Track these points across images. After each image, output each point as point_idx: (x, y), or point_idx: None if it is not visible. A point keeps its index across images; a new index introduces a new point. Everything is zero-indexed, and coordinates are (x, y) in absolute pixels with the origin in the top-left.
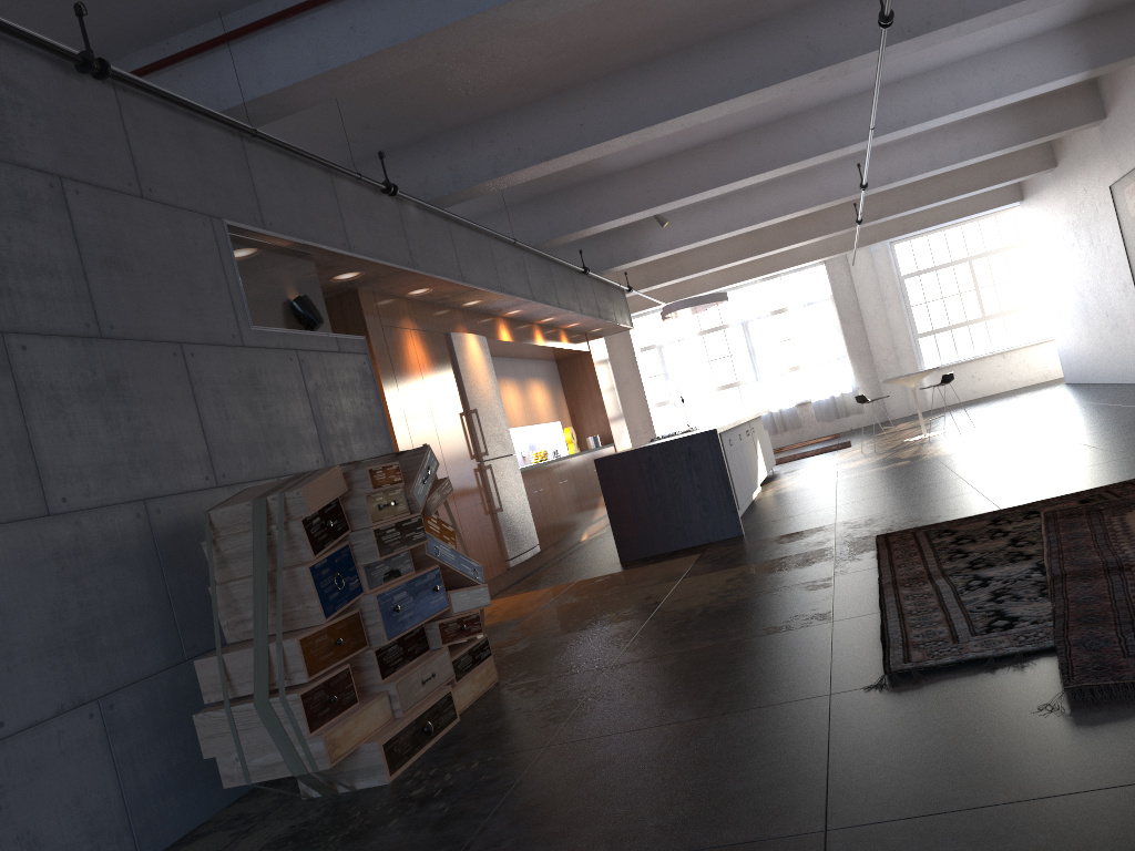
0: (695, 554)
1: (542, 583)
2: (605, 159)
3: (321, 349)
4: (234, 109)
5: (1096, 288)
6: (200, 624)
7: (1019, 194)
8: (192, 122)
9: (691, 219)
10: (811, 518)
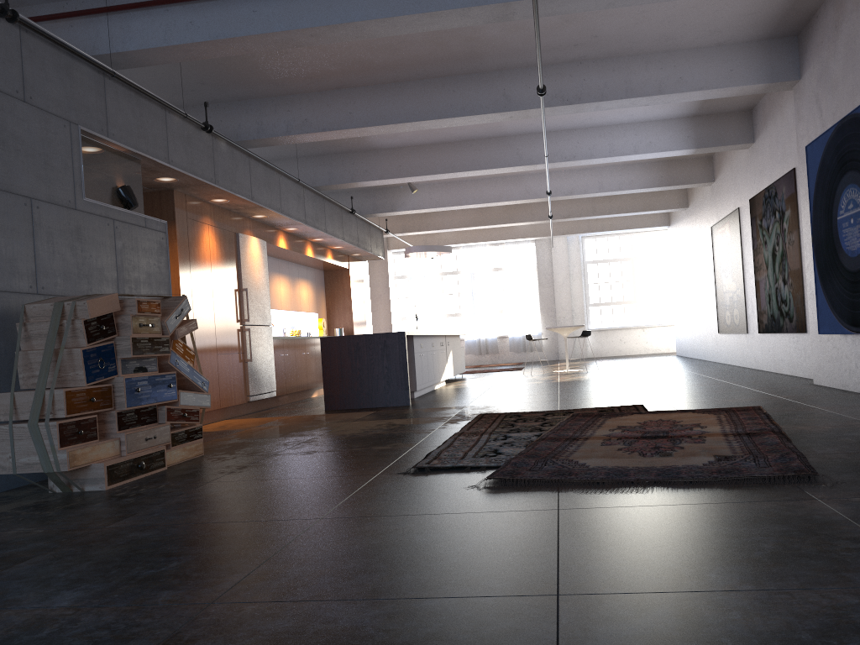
0: (372, 411)
1: (268, 415)
2: (373, 138)
3: (132, 223)
4: (103, 55)
5: (698, 293)
6: (5, 376)
7: (667, 221)
8: (70, 59)
9: (434, 192)
10: (457, 402)
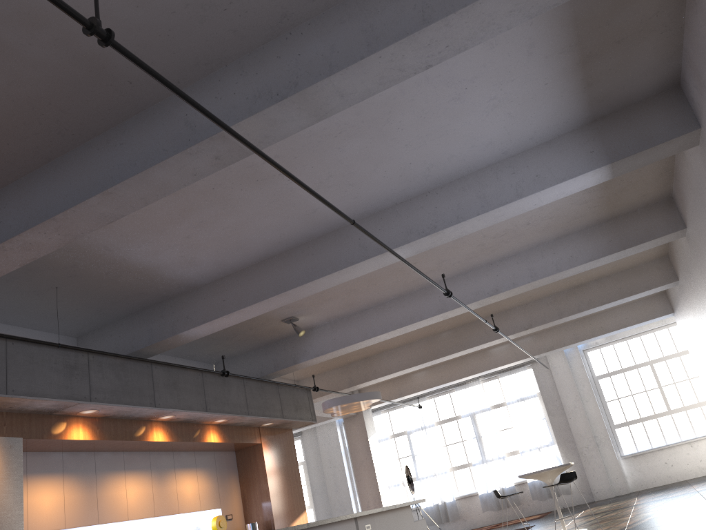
0: None
1: None
2: (168, 271)
3: None
4: None
5: None
6: None
7: (669, 307)
8: None
9: (337, 329)
10: None
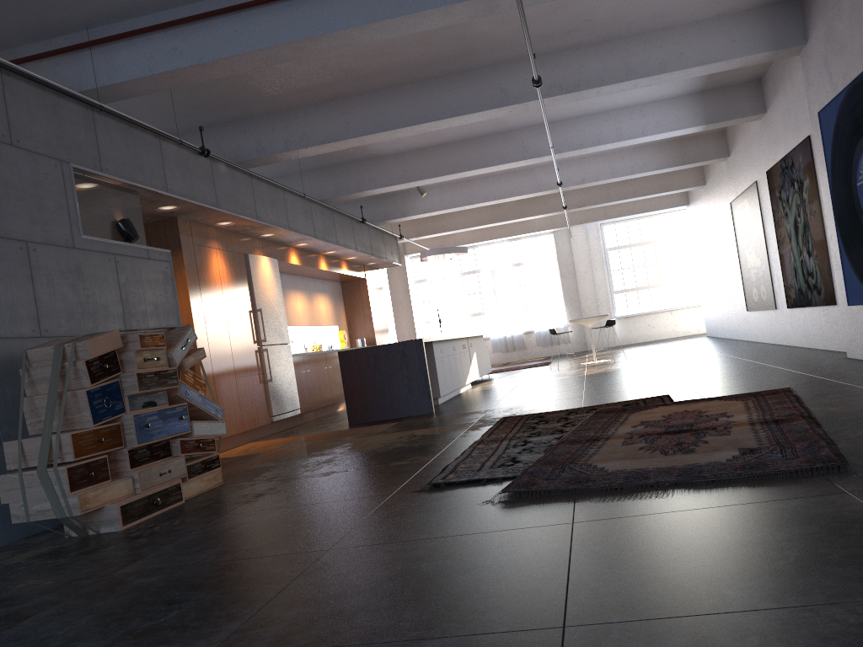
0: (396, 422)
1: (293, 434)
2: (375, 145)
3: (134, 255)
4: (90, 90)
5: (723, 271)
6: (15, 423)
7: (686, 200)
8: (56, 98)
9: (444, 193)
10: (481, 405)
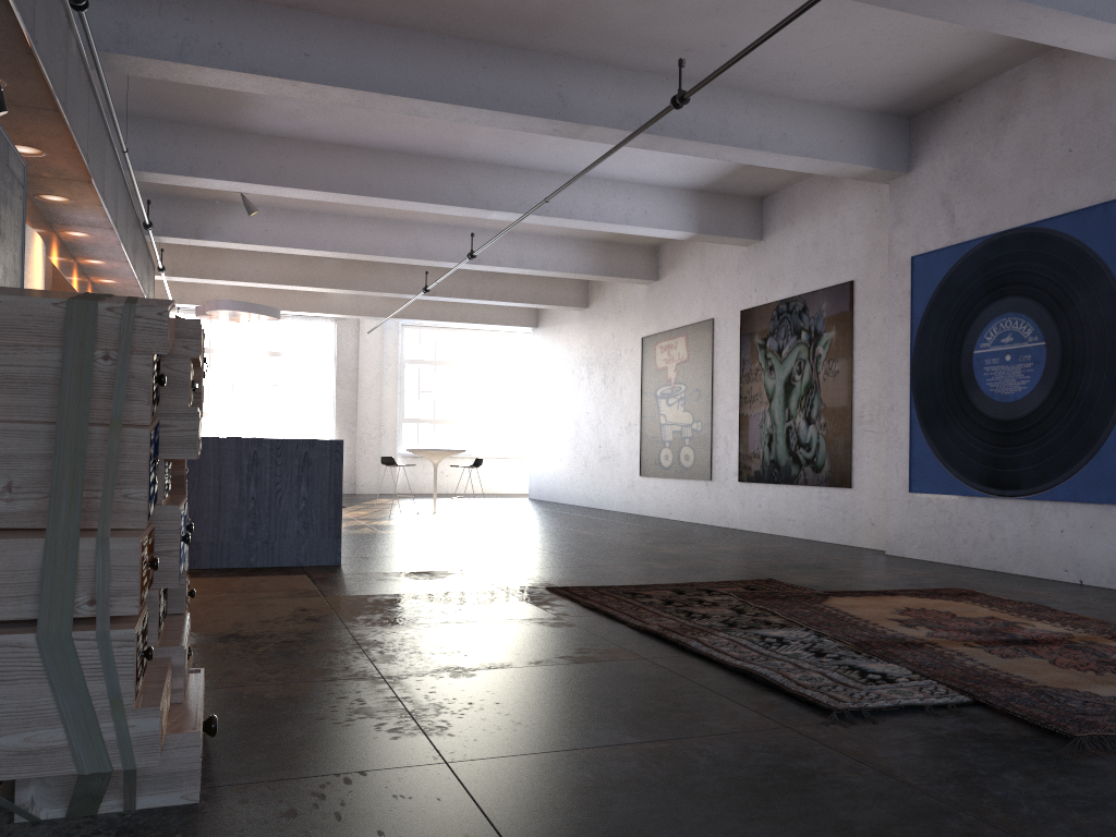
0: (298, 574)
1: None
2: (256, 111)
3: None
4: None
5: (596, 421)
6: None
7: (535, 321)
8: None
9: (273, 221)
10: (416, 561)
